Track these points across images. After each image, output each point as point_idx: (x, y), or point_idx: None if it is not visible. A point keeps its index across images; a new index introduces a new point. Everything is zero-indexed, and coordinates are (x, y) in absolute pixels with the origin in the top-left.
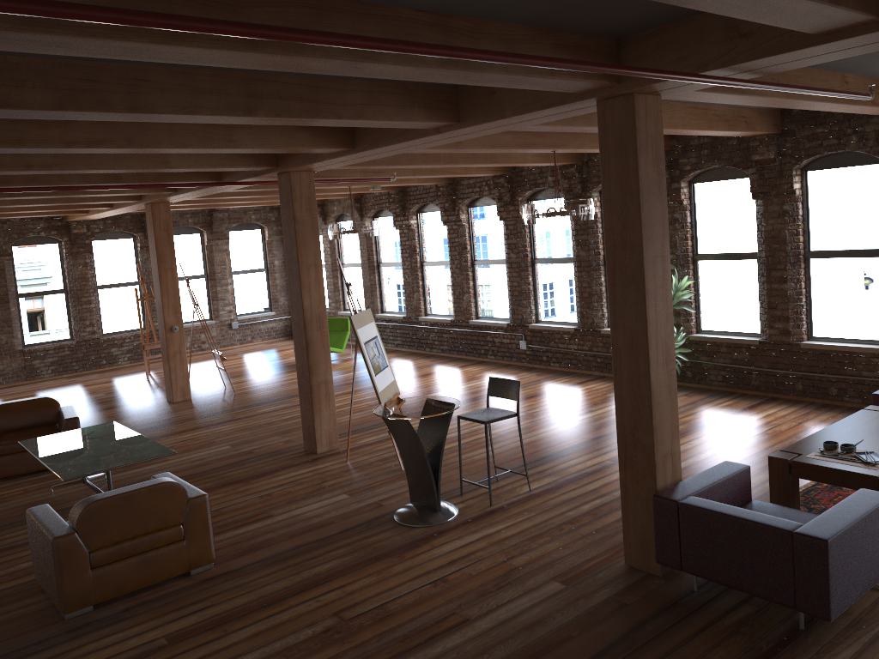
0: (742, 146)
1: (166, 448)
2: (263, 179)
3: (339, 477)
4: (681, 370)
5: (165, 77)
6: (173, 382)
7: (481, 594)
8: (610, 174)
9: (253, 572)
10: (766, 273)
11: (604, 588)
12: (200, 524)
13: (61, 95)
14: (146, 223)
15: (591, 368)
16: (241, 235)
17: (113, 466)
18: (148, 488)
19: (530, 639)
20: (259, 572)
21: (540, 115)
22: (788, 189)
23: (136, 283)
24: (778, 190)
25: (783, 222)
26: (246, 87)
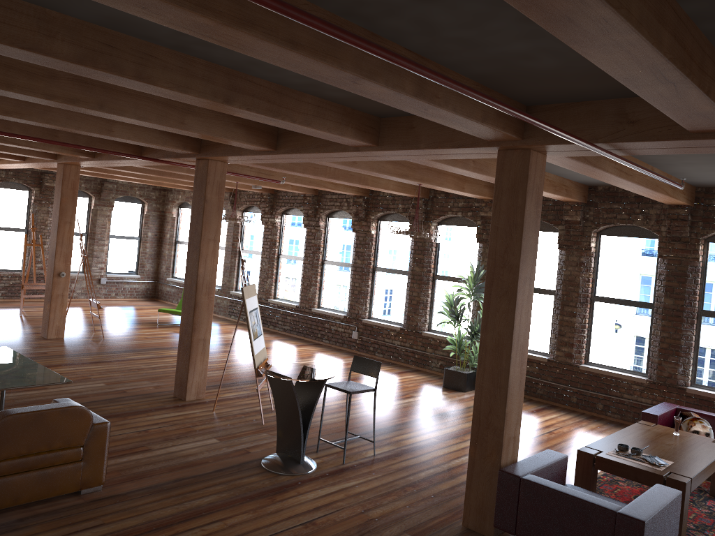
0: (556, 207)
1: (62, 377)
2: (179, 161)
3: (208, 423)
4: None
5: (169, 58)
6: (51, 321)
7: None
8: (501, 208)
9: (139, 498)
10: (560, 307)
11: None
12: (98, 449)
13: (83, 52)
14: (44, 180)
15: (409, 362)
16: (124, 206)
17: (14, 386)
18: (61, 409)
19: None
20: (145, 499)
21: (446, 152)
22: (586, 246)
23: (24, 230)
24: (578, 245)
25: (579, 270)
26: (229, 80)
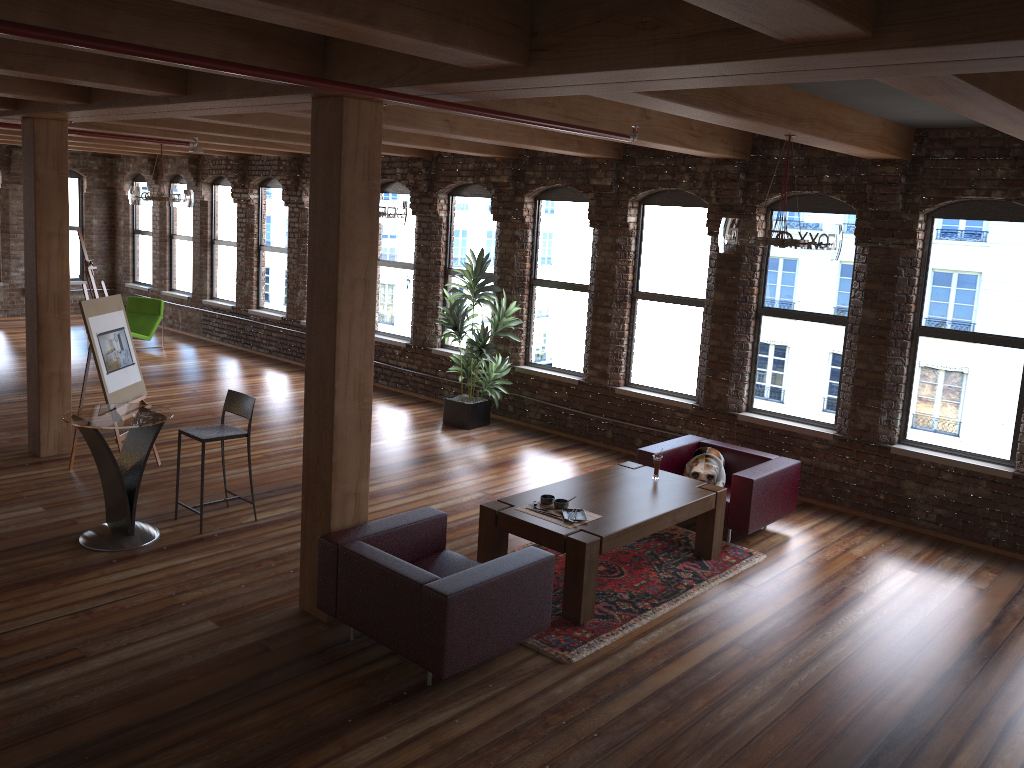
0: (586, 167)
1: None
2: (13, 121)
3: (48, 487)
4: (503, 403)
5: None
6: None
7: (120, 629)
8: (317, 182)
9: None
10: (593, 309)
11: (259, 631)
12: None
13: None
14: None
15: (418, 390)
16: None
17: None
18: None
19: (139, 681)
20: None
21: (267, 102)
22: (622, 221)
23: None
24: (613, 220)
25: (614, 256)
26: None
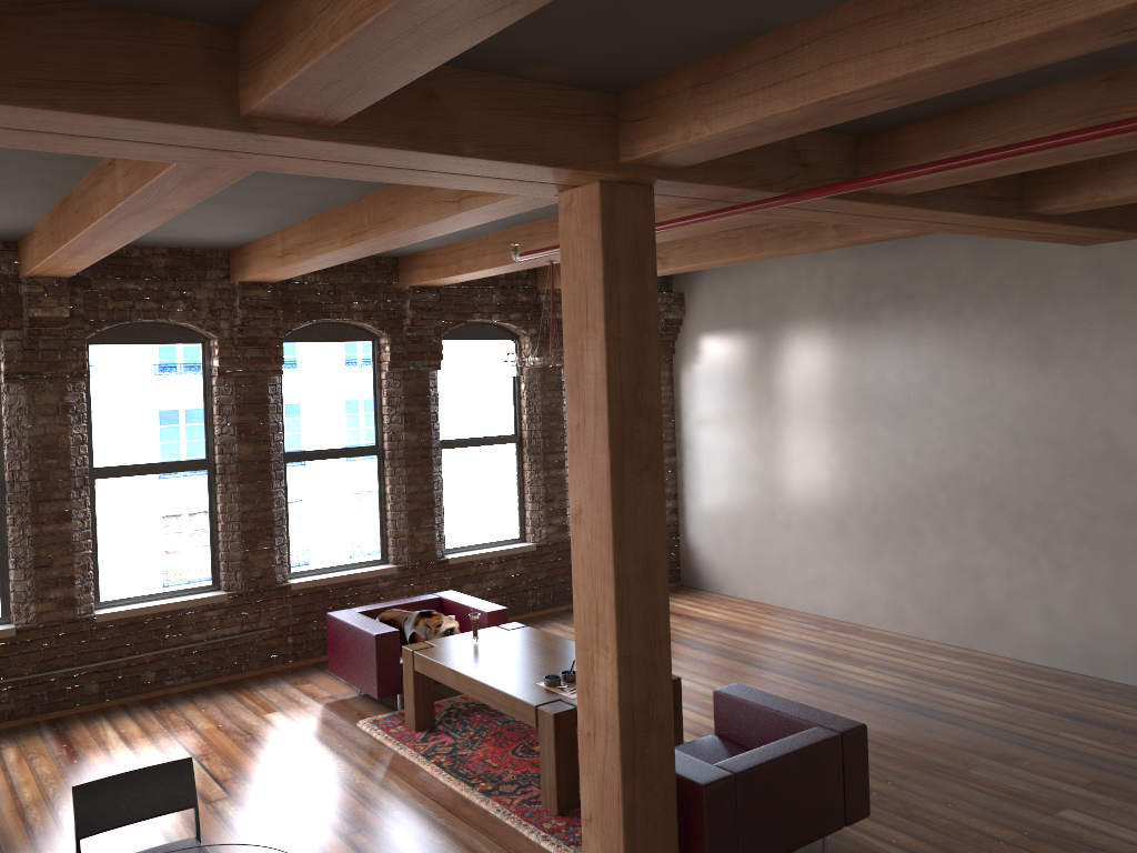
0: None
1: None
2: None
3: None
4: None
5: None
6: None
7: None
8: (620, 299)
9: None
10: (32, 508)
11: None
12: None
13: None
14: None
15: None
16: None
17: None
18: None
19: None
20: None
21: (475, 170)
22: (78, 369)
23: None
24: (60, 369)
25: (66, 422)
26: None
